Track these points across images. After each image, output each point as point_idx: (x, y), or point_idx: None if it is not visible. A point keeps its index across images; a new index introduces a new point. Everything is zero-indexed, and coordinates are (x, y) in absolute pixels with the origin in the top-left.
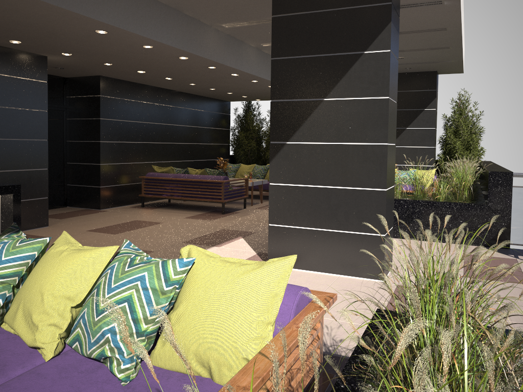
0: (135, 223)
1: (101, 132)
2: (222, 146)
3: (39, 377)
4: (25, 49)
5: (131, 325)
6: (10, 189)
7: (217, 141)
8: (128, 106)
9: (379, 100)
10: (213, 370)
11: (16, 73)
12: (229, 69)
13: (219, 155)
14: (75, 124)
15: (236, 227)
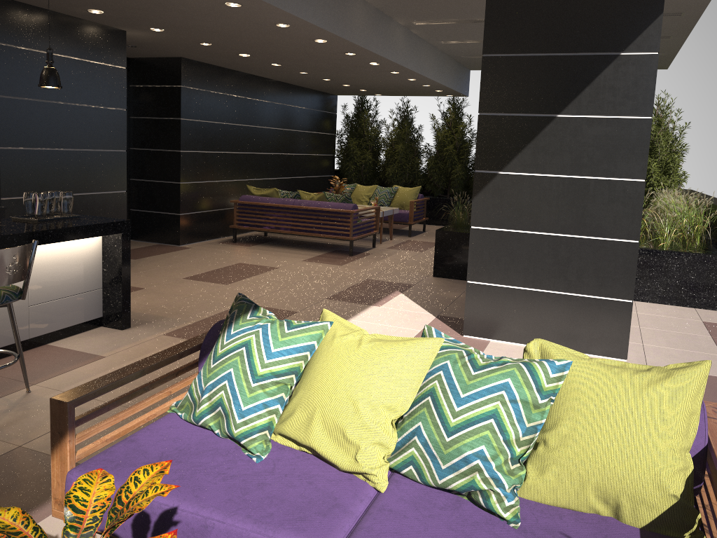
0: (241, 267)
1: (182, 138)
2: (326, 157)
3: (397, 516)
4: (102, 21)
5: (505, 449)
6: (119, 227)
7: (320, 151)
8: (215, 101)
9: (637, 121)
10: (624, 508)
11: (88, 55)
12: (371, 57)
13: (322, 170)
14: (143, 125)
15: (382, 277)
